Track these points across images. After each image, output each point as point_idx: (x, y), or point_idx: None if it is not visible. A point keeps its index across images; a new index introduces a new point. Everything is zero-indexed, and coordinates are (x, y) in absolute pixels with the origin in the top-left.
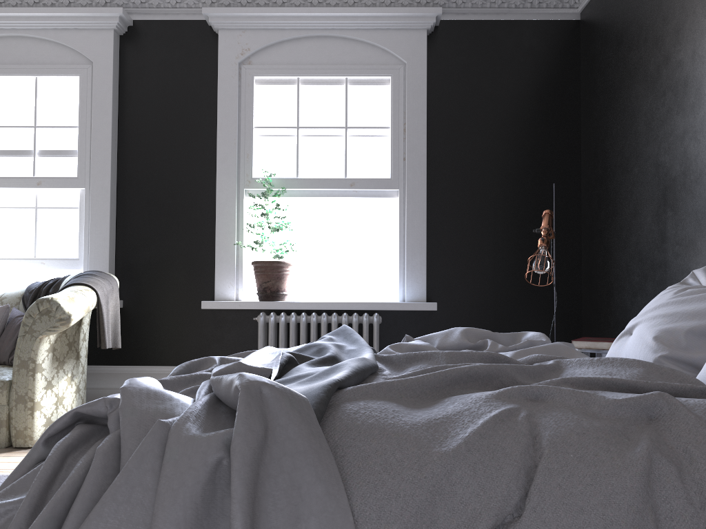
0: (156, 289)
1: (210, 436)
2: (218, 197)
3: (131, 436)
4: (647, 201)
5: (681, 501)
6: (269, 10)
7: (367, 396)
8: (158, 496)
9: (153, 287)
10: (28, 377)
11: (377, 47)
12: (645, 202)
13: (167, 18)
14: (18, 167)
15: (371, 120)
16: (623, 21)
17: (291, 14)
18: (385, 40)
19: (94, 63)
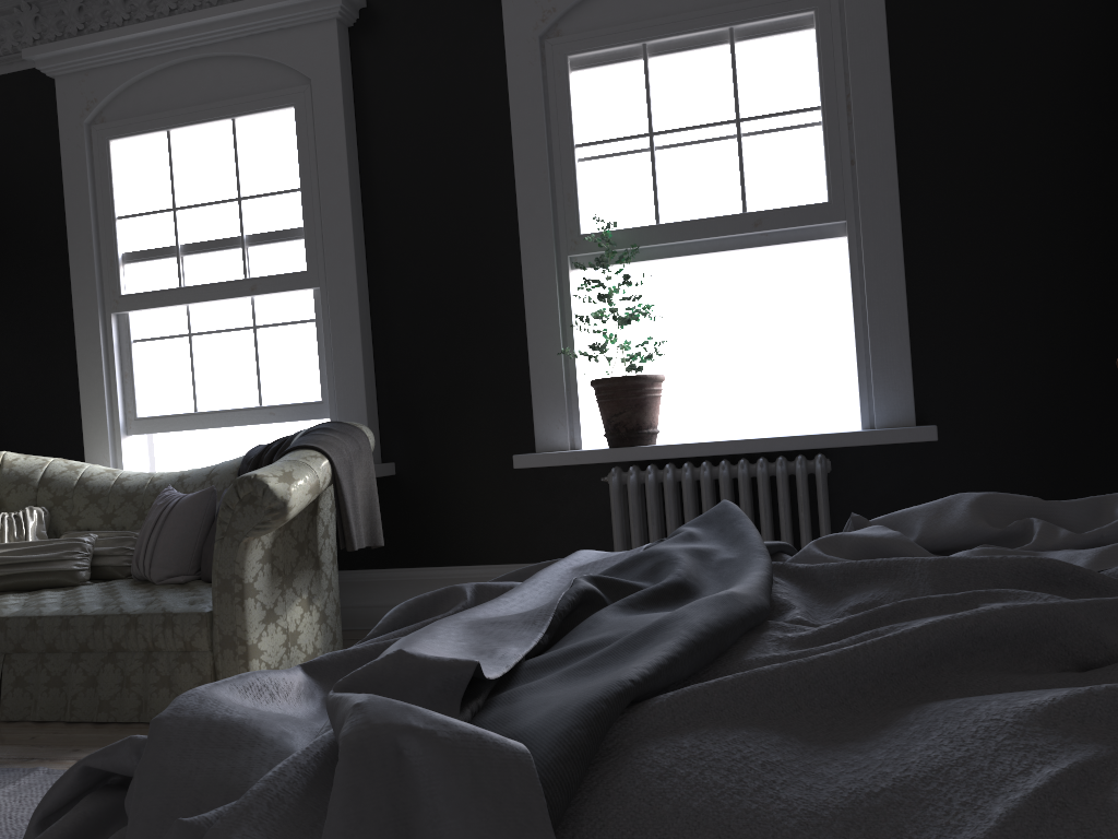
0: (444, 441)
1: None
2: (525, 276)
3: None
4: None
5: None
6: None
7: (706, 716)
8: None
9: (438, 438)
10: (234, 606)
11: None
12: None
13: None
14: (222, 267)
15: (783, 99)
16: None
17: None
18: None
19: (312, 81)
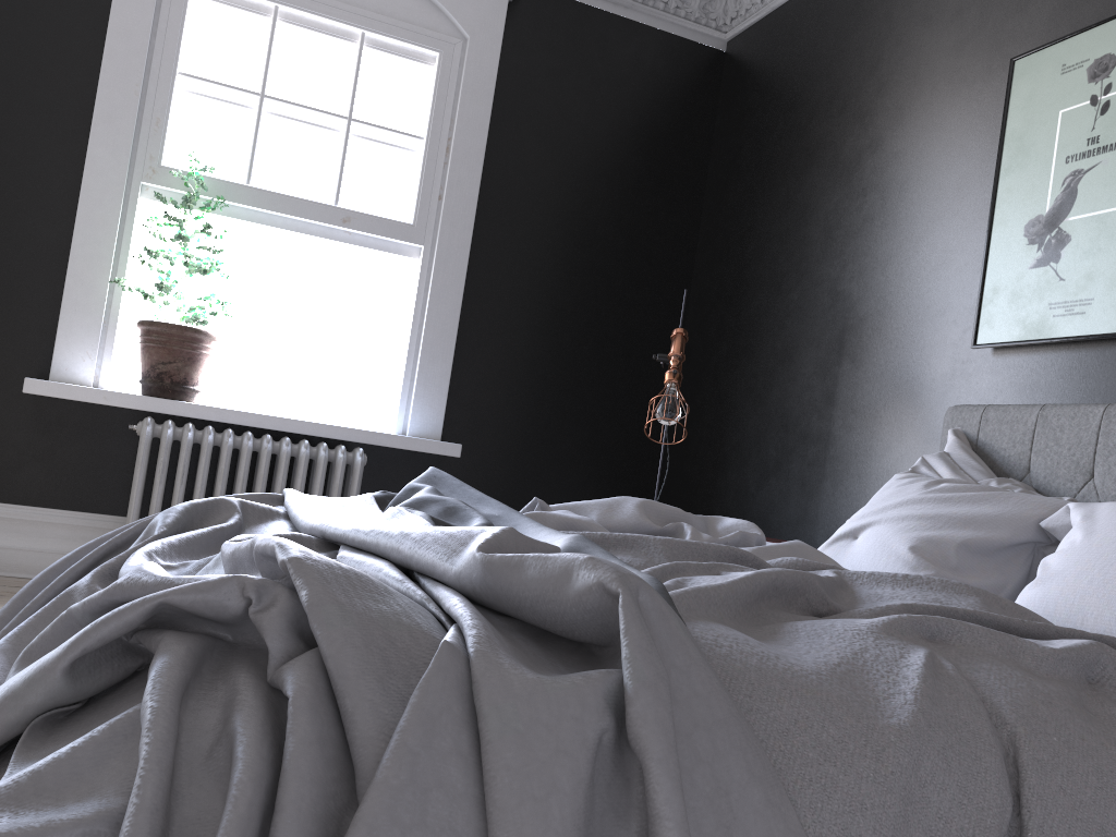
0: None
1: (578, 684)
2: (86, 185)
3: (362, 671)
4: (810, 343)
5: None
6: None
7: (692, 613)
8: (504, 815)
9: None
10: None
11: None
12: (806, 344)
13: None
14: None
15: (394, 117)
16: (806, 73)
17: None
18: None
19: None
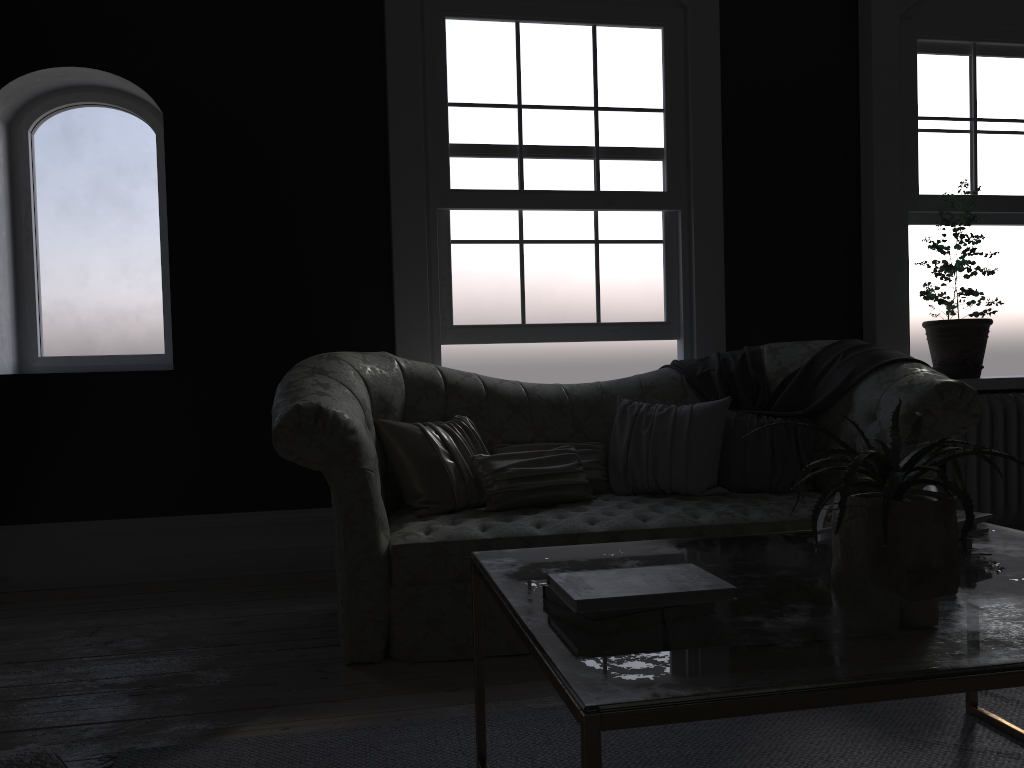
0: None
1: None
2: (877, 224)
3: None
4: None
5: None
6: None
7: None
8: None
9: None
10: None
11: None
12: None
13: None
14: (571, 175)
15: None
16: None
17: None
18: None
19: (690, 7)
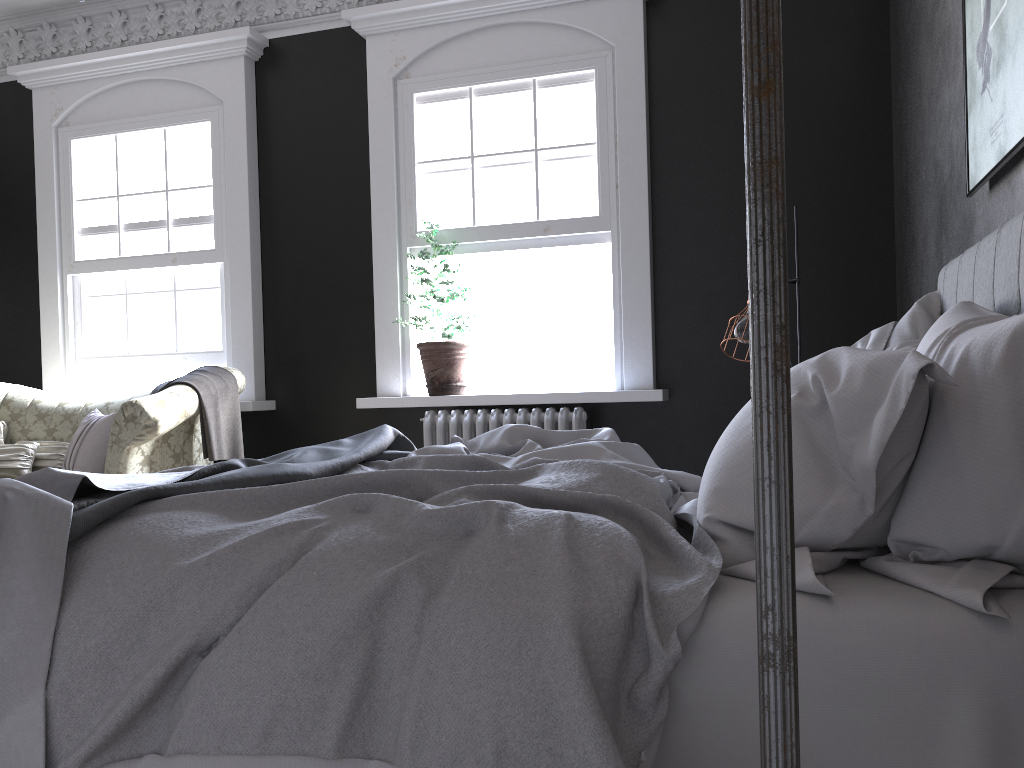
0: (312, 385)
1: None
2: (375, 261)
3: None
4: (931, 222)
5: (408, 629)
6: (423, 1)
7: (190, 506)
8: None
9: (308, 383)
10: None
11: (574, 29)
12: (930, 224)
13: (308, 30)
14: (152, 243)
15: (570, 135)
16: None
17: (453, 2)
18: (583, 18)
19: (224, 103)
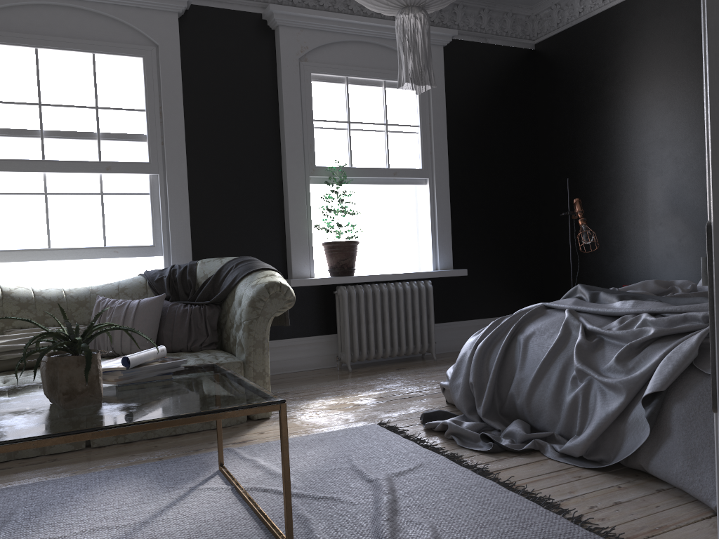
0: None
1: None
2: (289, 184)
3: None
4: (627, 192)
5: None
6: (328, 14)
7: None
8: None
9: None
10: (264, 355)
11: None
12: (624, 193)
13: (222, 6)
14: (80, 150)
15: (404, 119)
16: (594, 62)
17: (345, 20)
18: None
19: (160, 46)
